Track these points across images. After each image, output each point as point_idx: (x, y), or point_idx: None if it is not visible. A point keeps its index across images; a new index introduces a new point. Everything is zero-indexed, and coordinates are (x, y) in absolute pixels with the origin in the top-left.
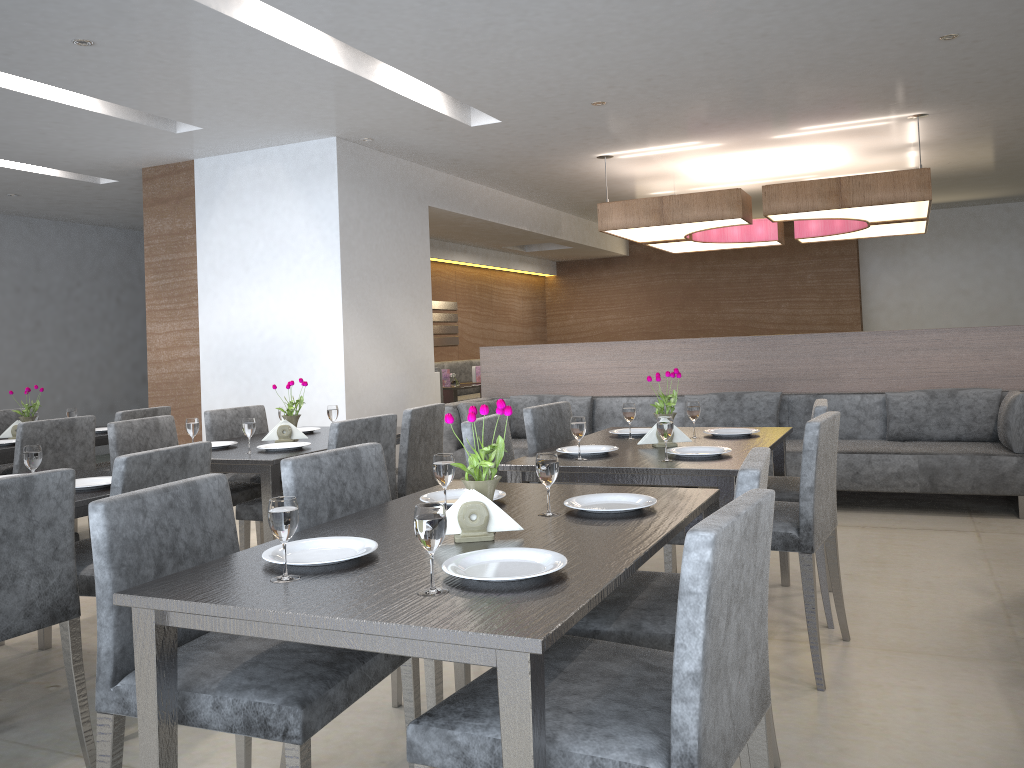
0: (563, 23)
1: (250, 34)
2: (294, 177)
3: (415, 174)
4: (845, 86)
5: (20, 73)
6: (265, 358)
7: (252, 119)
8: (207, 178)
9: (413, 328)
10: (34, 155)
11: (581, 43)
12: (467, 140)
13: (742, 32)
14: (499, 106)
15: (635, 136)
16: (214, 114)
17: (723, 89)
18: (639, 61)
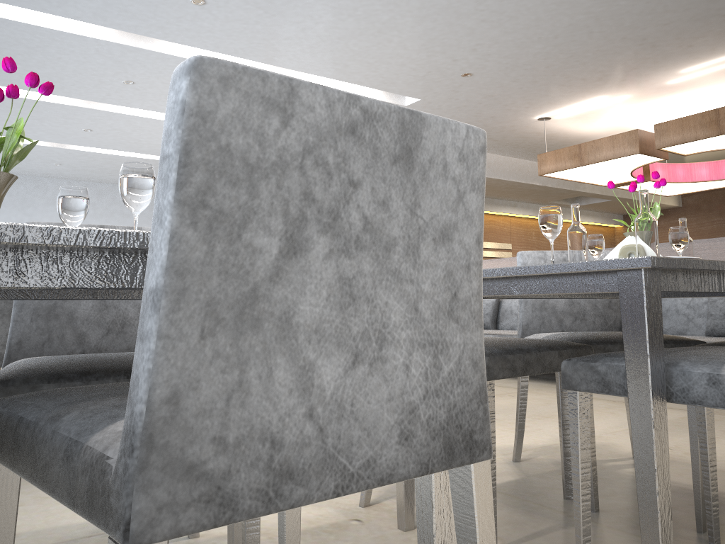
0: (346, 19)
1: None
2: None
3: None
4: (656, 25)
5: (127, 105)
6: None
7: None
8: None
9: None
10: None
11: (381, 31)
12: None
13: None
14: (400, 87)
15: (540, 98)
16: None
17: (547, 47)
18: (442, 36)
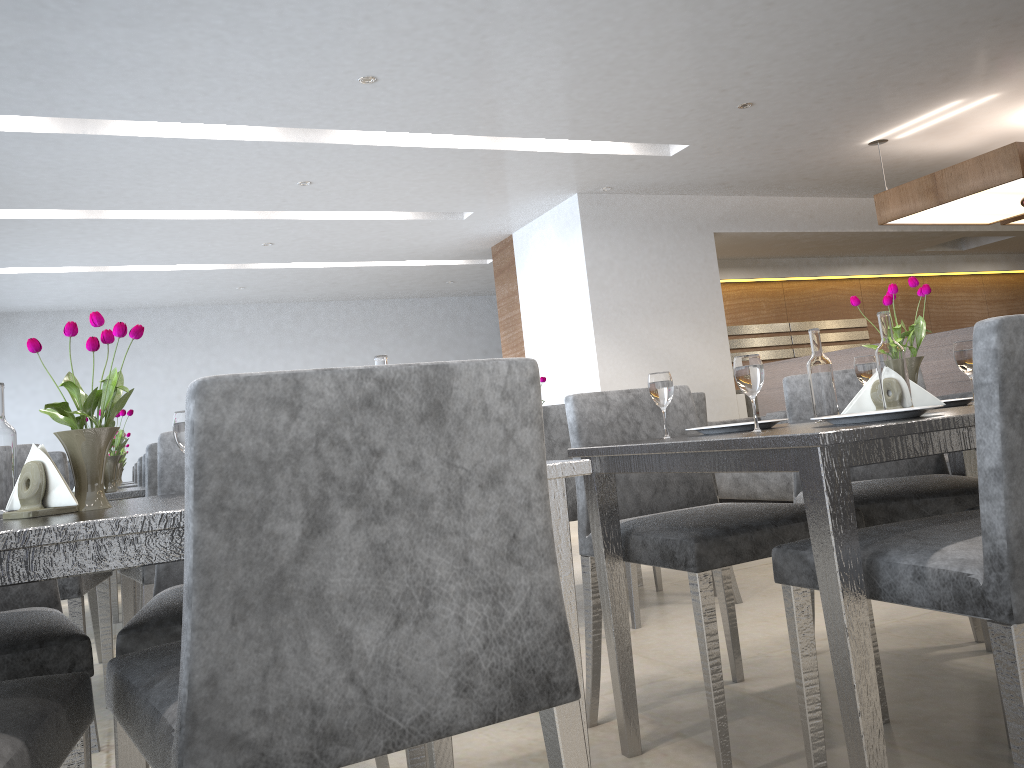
0: (560, 67)
1: (376, 149)
2: (559, 234)
3: (690, 205)
4: None
5: (309, 209)
6: (560, 392)
7: (491, 197)
8: (519, 247)
9: (698, 353)
10: (411, 254)
11: (610, 73)
12: (694, 166)
13: (739, 11)
14: (657, 135)
15: (863, 117)
16: (460, 201)
17: (852, 53)
18: (697, 65)
